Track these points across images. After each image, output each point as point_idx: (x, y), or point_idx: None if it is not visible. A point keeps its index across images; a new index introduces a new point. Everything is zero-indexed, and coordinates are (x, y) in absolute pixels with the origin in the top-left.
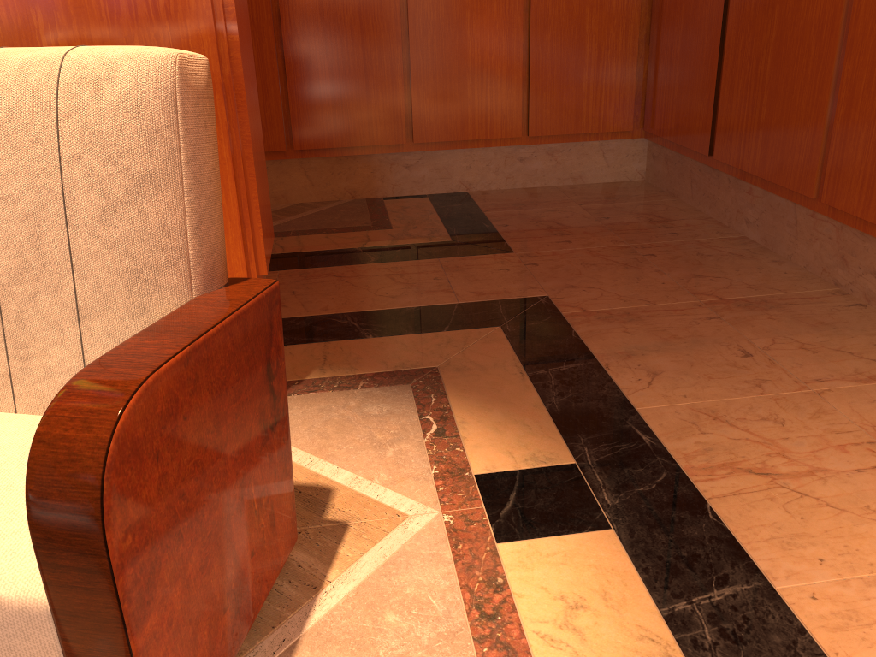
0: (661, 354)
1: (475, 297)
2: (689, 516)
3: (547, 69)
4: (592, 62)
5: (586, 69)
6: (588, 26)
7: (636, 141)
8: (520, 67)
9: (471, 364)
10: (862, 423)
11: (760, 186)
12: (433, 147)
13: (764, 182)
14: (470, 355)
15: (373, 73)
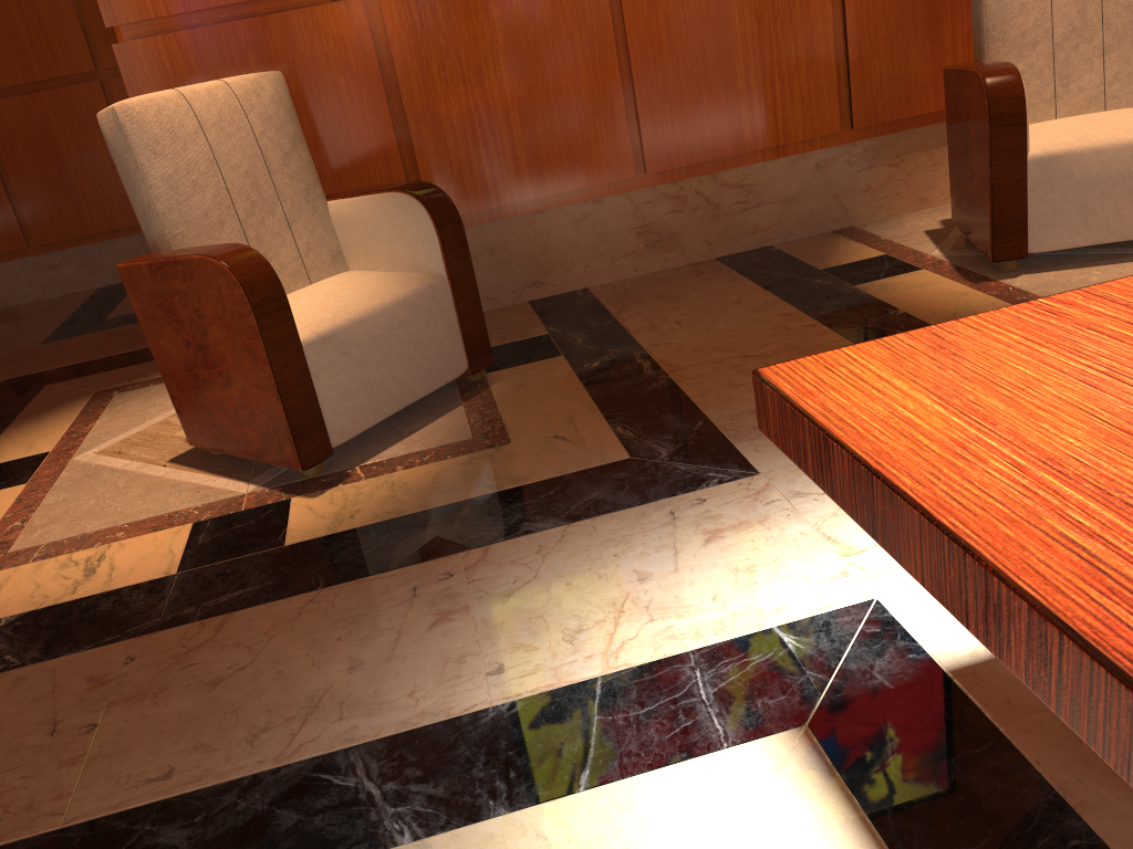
0: None
1: None
2: None
3: None
4: None
5: None
6: None
7: None
8: None
9: None
10: None
11: None
12: None
13: None
14: None
15: None
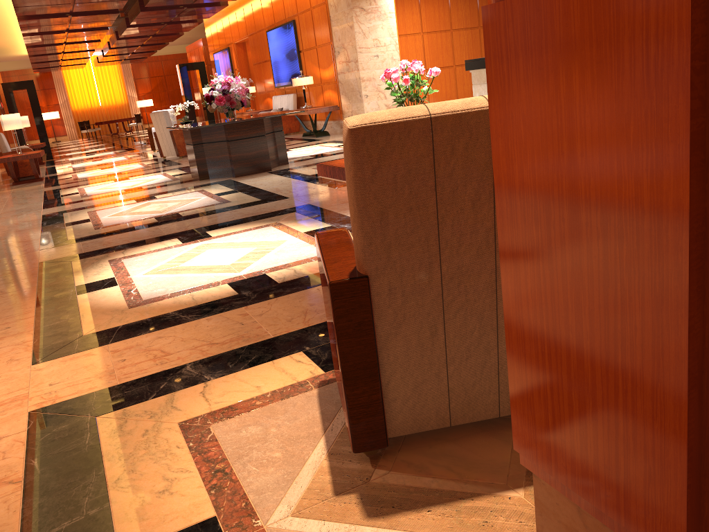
0: None
1: None
2: None
3: None
4: None
5: None
6: None
7: None
8: None
9: None
10: None
11: None
12: None
13: None
14: None
15: None
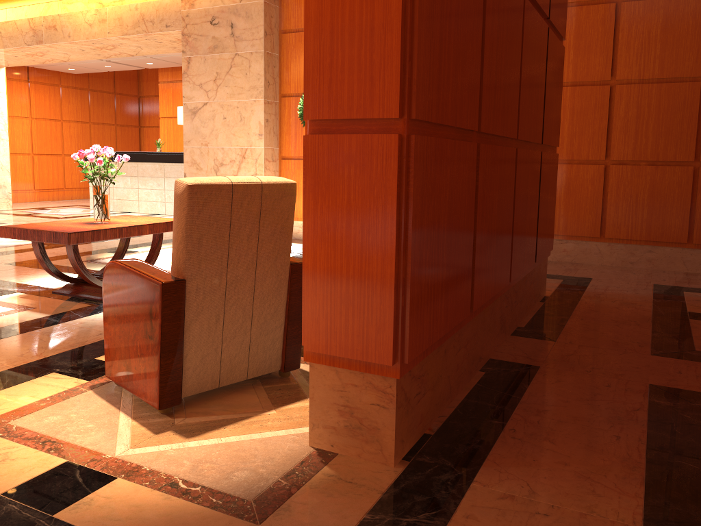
0: None
1: None
2: None
3: None
4: None
5: None
6: None
7: None
8: None
9: None
10: None
11: None
12: None
13: None
14: None
15: None
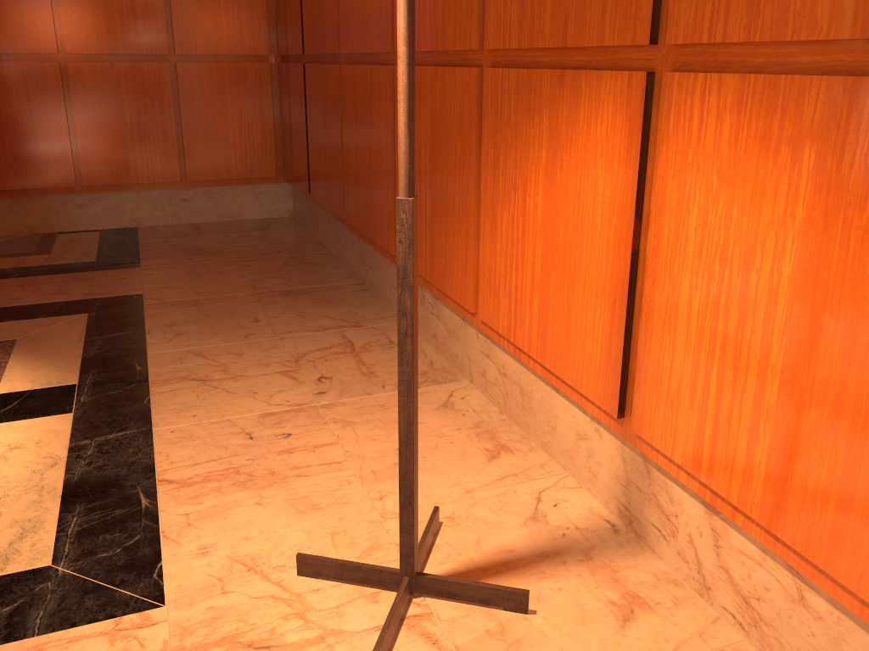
0: (195, 323)
1: (83, 296)
2: (131, 403)
3: (198, 127)
4: (235, 122)
5: (231, 128)
6: (229, 94)
7: (282, 185)
8: (173, 125)
9: (46, 336)
10: (294, 351)
11: (329, 213)
12: (102, 189)
13: (330, 210)
14: (49, 331)
15: (40, 128)
